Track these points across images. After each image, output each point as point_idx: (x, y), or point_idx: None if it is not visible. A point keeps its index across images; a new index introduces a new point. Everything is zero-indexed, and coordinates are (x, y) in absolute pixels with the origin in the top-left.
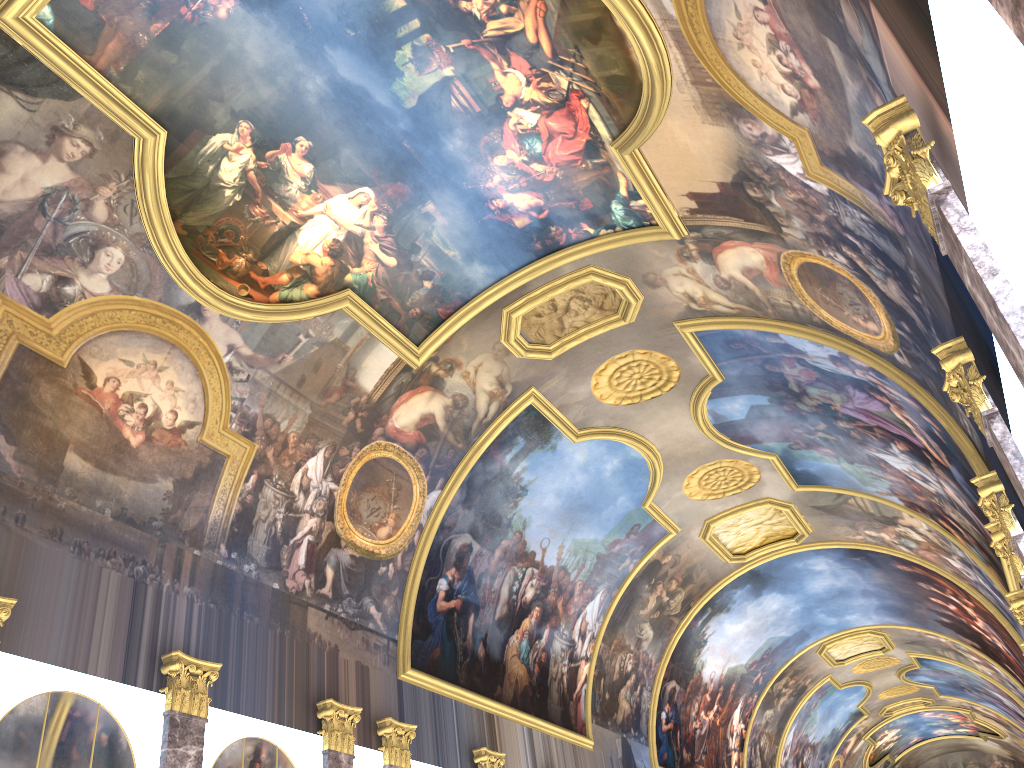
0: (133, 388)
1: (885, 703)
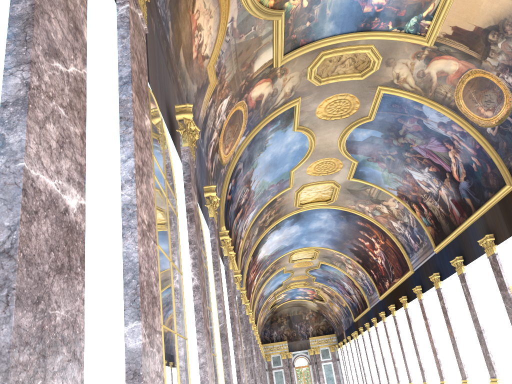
0: (201, 22)
1: (291, 282)
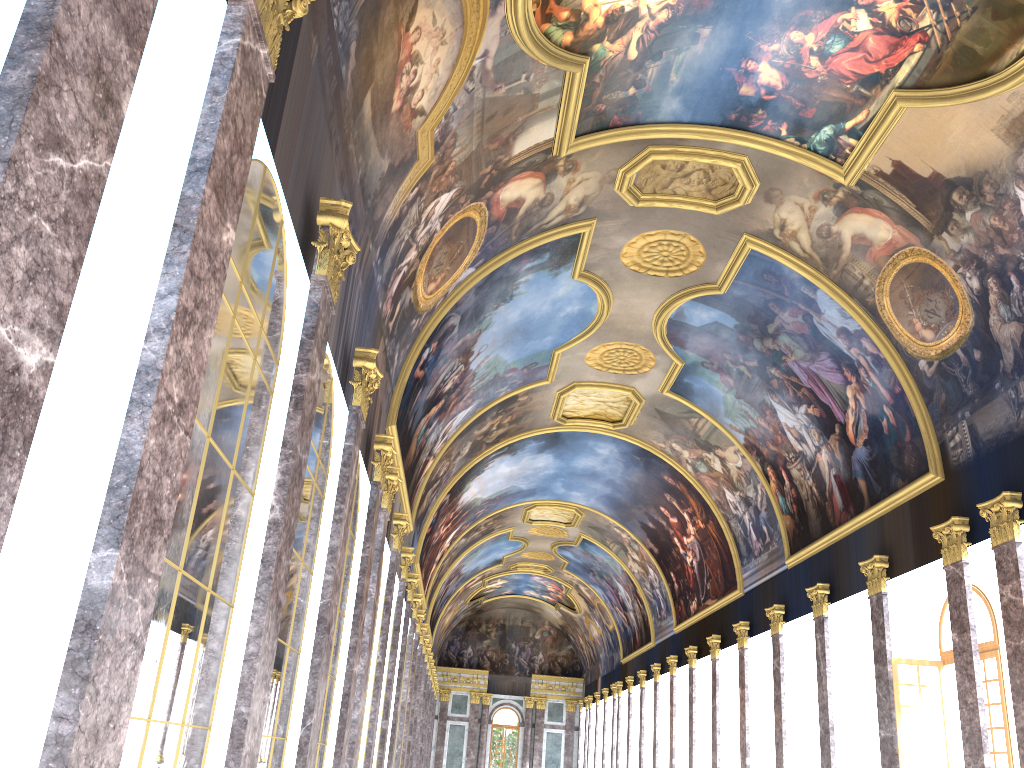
0: (421, 50)
1: (520, 560)
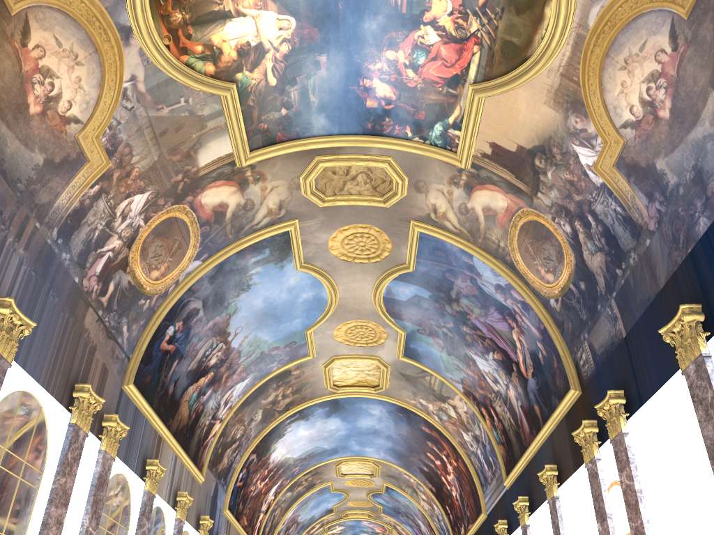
0: (52, 66)
1: (348, 509)
